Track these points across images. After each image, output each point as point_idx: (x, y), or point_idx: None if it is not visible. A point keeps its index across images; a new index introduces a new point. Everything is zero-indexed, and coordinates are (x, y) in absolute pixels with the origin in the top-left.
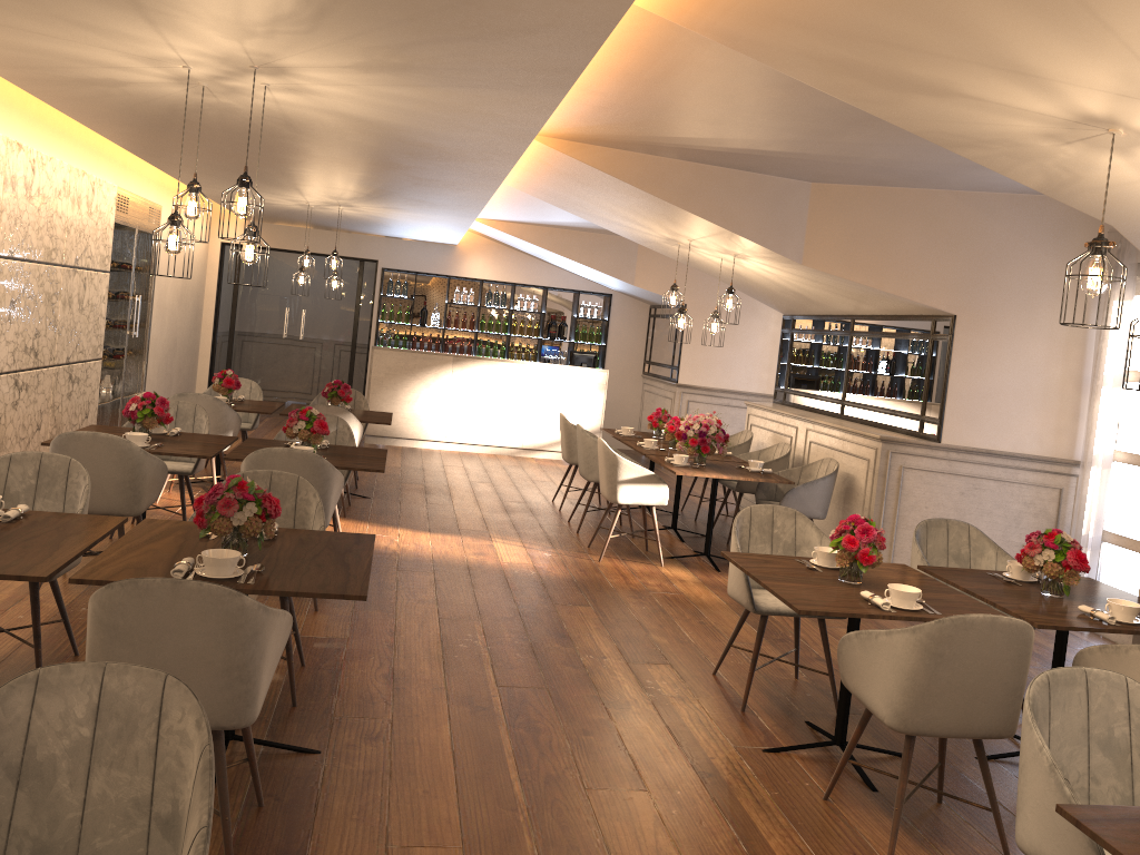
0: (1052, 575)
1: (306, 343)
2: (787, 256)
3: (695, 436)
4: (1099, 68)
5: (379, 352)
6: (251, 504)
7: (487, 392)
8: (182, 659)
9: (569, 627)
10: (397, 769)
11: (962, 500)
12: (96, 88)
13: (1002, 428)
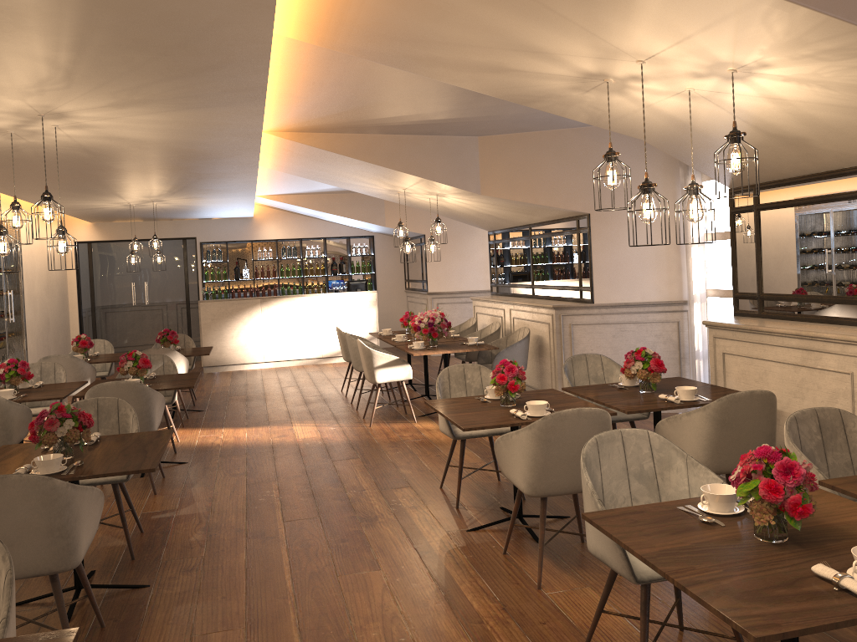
0: (642, 378)
1: (151, 306)
2: (469, 190)
3: (426, 327)
4: (577, 43)
5: (204, 304)
6: (69, 420)
7: (289, 321)
8: (16, 529)
9: (341, 474)
10: (205, 587)
11: (614, 340)
12: None
13: (633, 286)
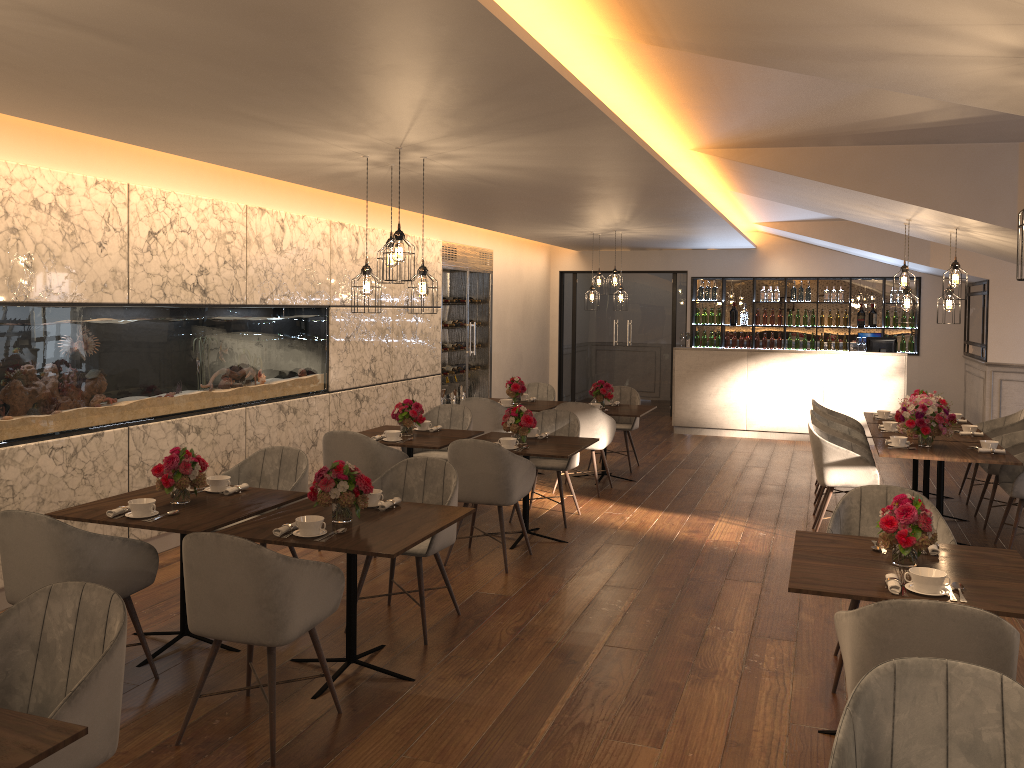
0: None
1: (633, 348)
2: (996, 223)
3: (913, 418)
4: (956, 5)
5: (679, 352)
6: (343, 482)
7: (782, 382)
8: (229, 591)
9: (721, 600)
10: (460, 701)
11: None
12: (344, 179)
13: None
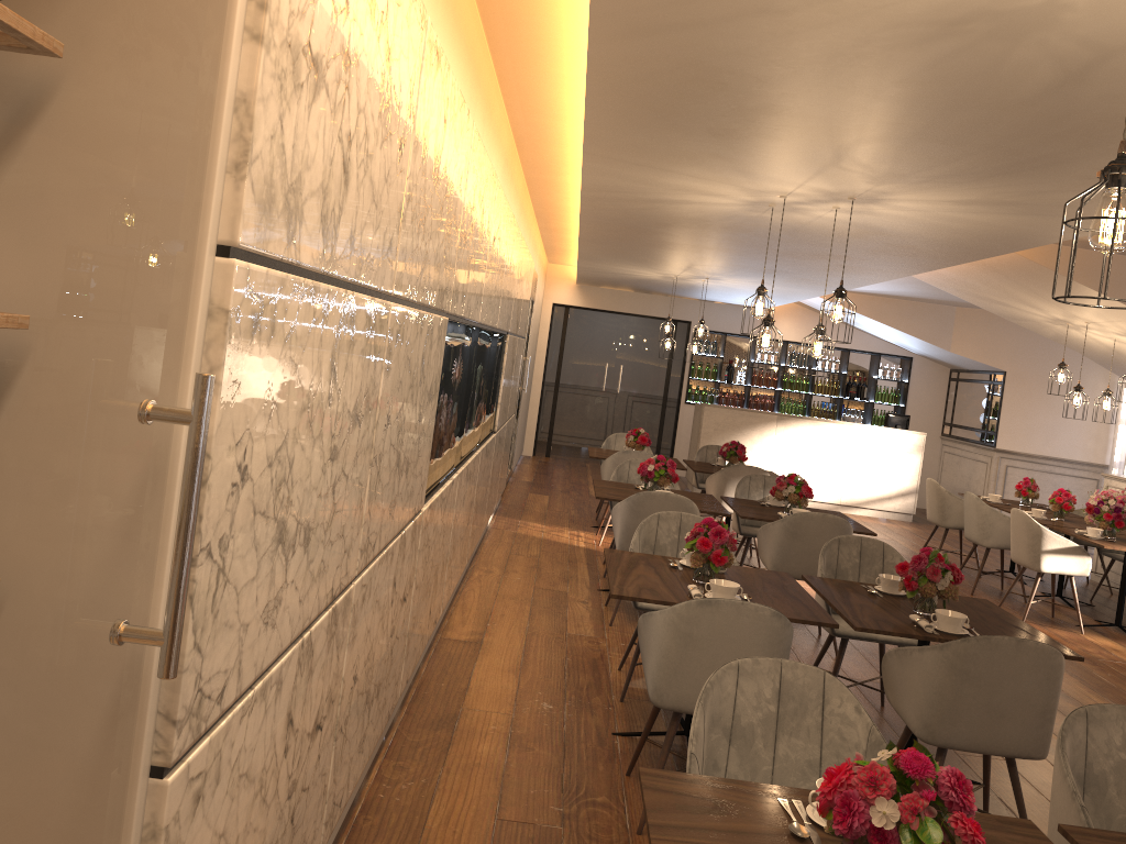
0: None
1: (622, 396)
2: None
3: (1108, 511)
4: None
5: (709, 409)
6: (948, 573)
7: (807, 449)
8: (1013, 701)
9: (1062, 688)
10: None
11: None
12: (655, 204)
13: None
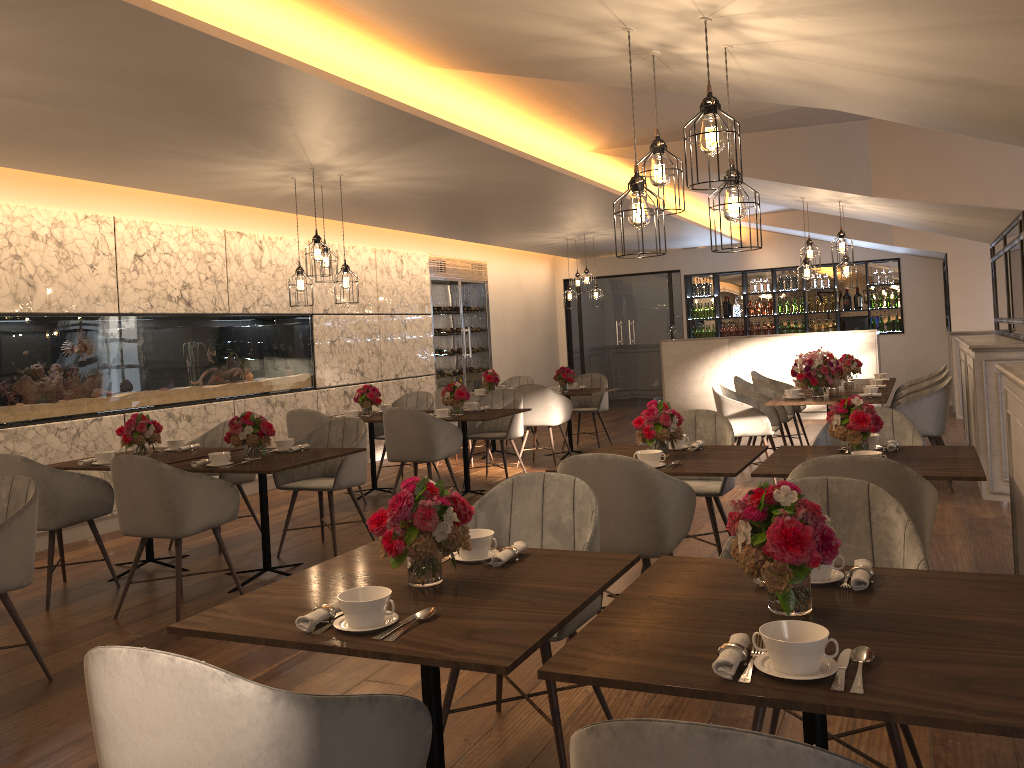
0: (838, 437)
1: (636, 347)
2: (854, 192)
3: (803, 371)
4: (552, 24)
5: (666, 344)
6: (249, 427)
7: (762, 365)
8: (142, 498)
9: None
10: None
11: None
12: (297, 201)
13: None
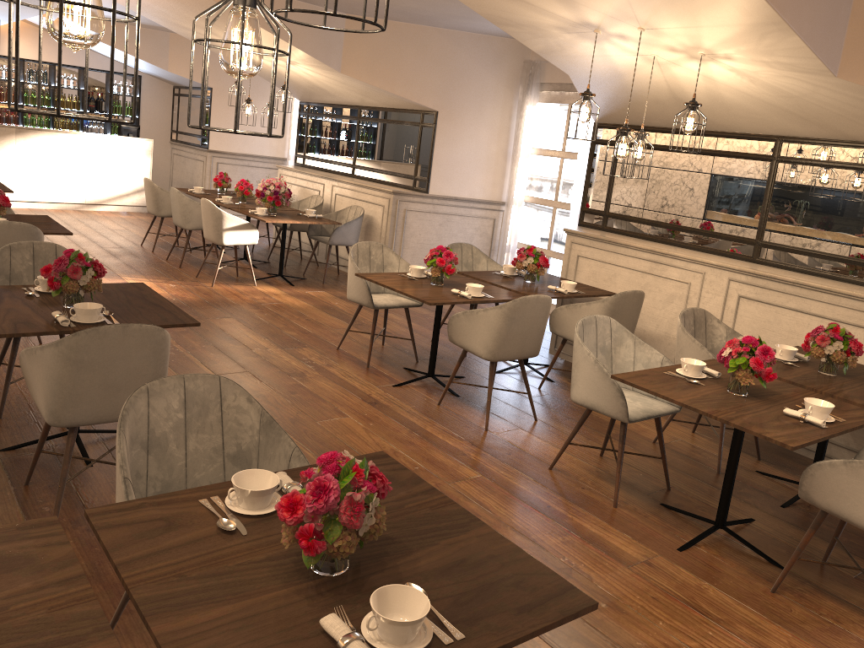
0: (532, 271)
1: None
2: (331, 66)
3: (270, 195)
4: (606, 3)
5: None
6: (90, 269)
7: (50, 158)
8: (126, 376)
9: (229, 332)
10: None
11: (440, 229)
12: None
13: (464, 183)
